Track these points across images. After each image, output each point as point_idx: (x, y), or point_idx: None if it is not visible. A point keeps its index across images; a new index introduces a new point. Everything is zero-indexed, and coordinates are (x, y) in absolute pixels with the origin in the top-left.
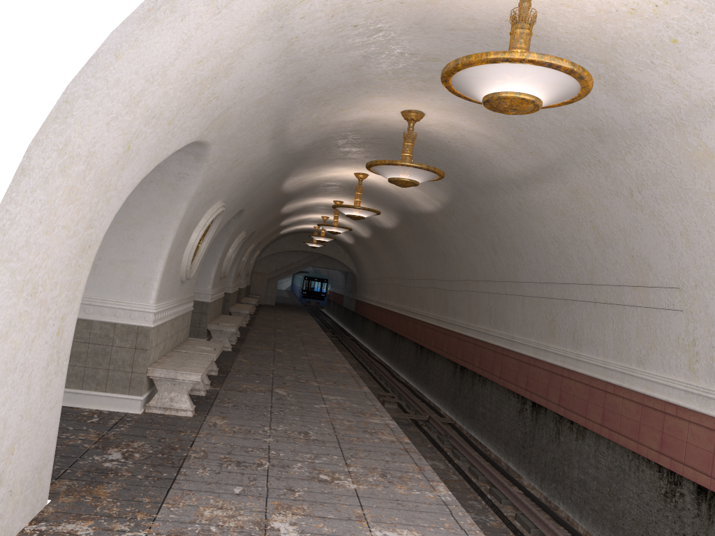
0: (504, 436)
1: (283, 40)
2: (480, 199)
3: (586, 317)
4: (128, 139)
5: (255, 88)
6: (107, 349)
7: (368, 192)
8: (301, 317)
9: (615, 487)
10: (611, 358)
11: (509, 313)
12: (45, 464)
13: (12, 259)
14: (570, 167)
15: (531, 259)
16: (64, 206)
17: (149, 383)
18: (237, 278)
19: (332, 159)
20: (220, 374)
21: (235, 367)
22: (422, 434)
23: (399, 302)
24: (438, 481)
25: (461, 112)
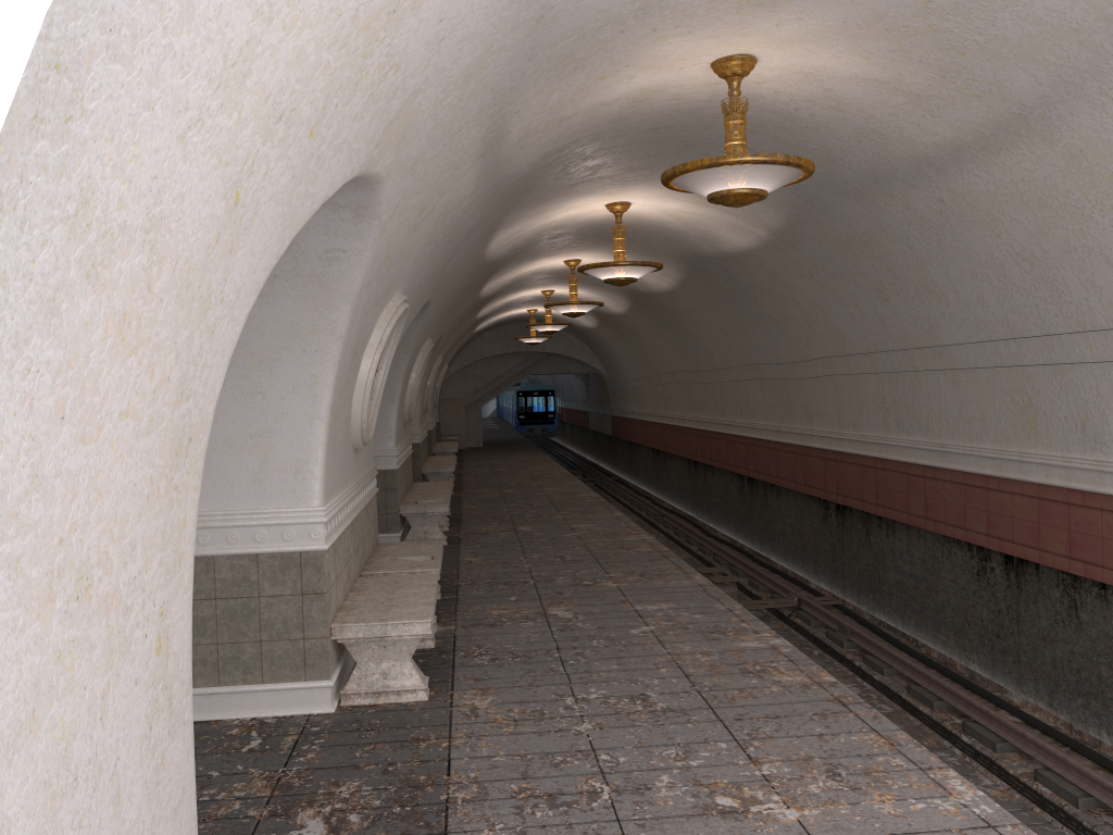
0: (952, 619)
1: None
2: (851, 209)
3: (1108, 390)
4: (233, 177)
5: (463, 41)
6: (250, 604)
7: (627, 235)
8: (532, 459)
9: None
10: None
11: (926, 403)
12: None
13: (5, 535)
14: (1070, 108)
15: (966, 301)
16: (114, 364)
17: (337, 649)
18: (424, 417)
19: (570, 185)
20: (445, 595)
21: (465, 576)
22: (796, 632)
23: (694, 411)
24: (941, 766)
25: (833, 39)
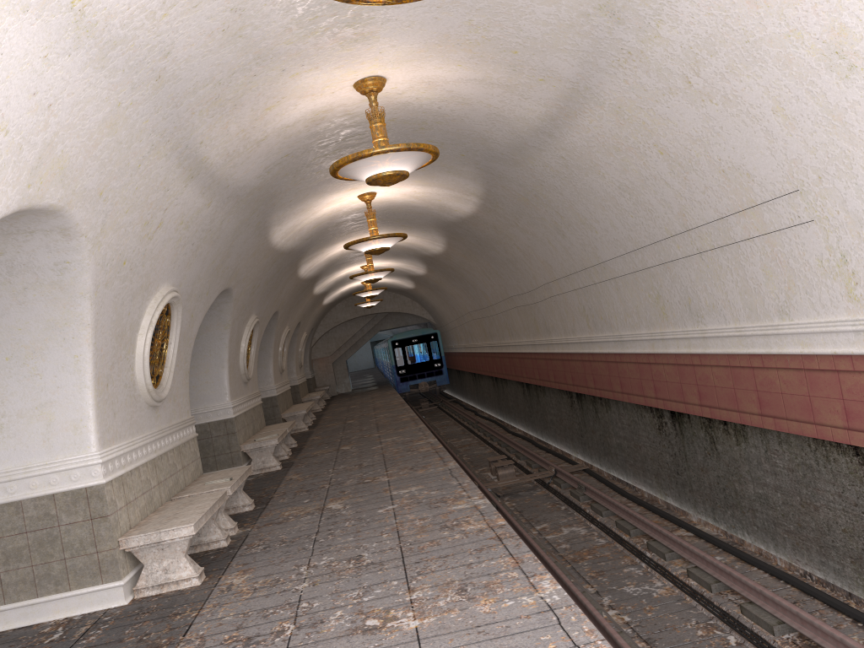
0: (651, 466)
1: (56, 7)
2: (516, 172)
3: (696, 277)
4: None
5: (80, 104)
6: (53, 532)
7: (391, 216)
8: (382, 395)
9: (806, 493)
10: (744, 320)
11: (606, 306)
12: None
13: None
14: (599, 79)
15: (605, 227)
16: None
17: (134, 557)
18: (283, 375)
19: (314, 186)
20: (257, 506)
21: (281, 490)
22: (552, 495)
23: (487, 339)
24: (543, 572)
25: (428, 56)
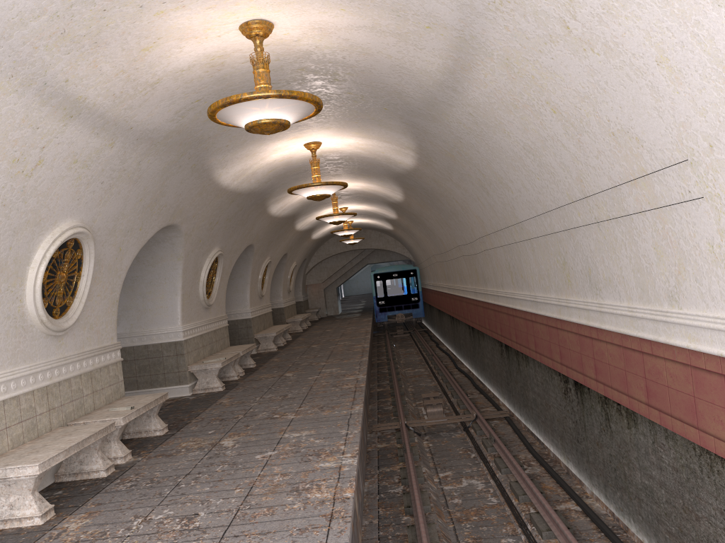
0: (558, 427)
1: None
2: (436, 128)
3: (595, 247)
4: None
5: None
6: None
7: (346, 164)
8: (358, 321)
9: (689, 499)
10: (637, 300)
11: (525, 266)
12: None
13: None
14: (481, 26)
15: (518, 187)
16: None
17: None
18: (263, 299)
19: (249, 133)
20: (169, 432)
21: (203, 415)
22: (468, 440)
23: (446, 281)
24: None
25: None
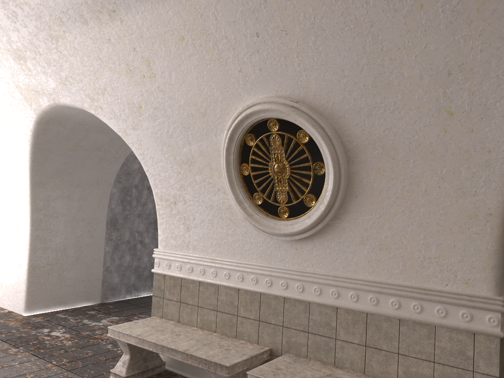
0: None
1: None
2: None
3: None
4: None
5: (2, 66)
6: None
7: None
8: None
9: None
10: None
11: None
12: (18, 290)
13: None
14: None
15: None
16: None
17: None
18: None
19: None
20: None
21: None
22: None
23: None
24: None
25: None
